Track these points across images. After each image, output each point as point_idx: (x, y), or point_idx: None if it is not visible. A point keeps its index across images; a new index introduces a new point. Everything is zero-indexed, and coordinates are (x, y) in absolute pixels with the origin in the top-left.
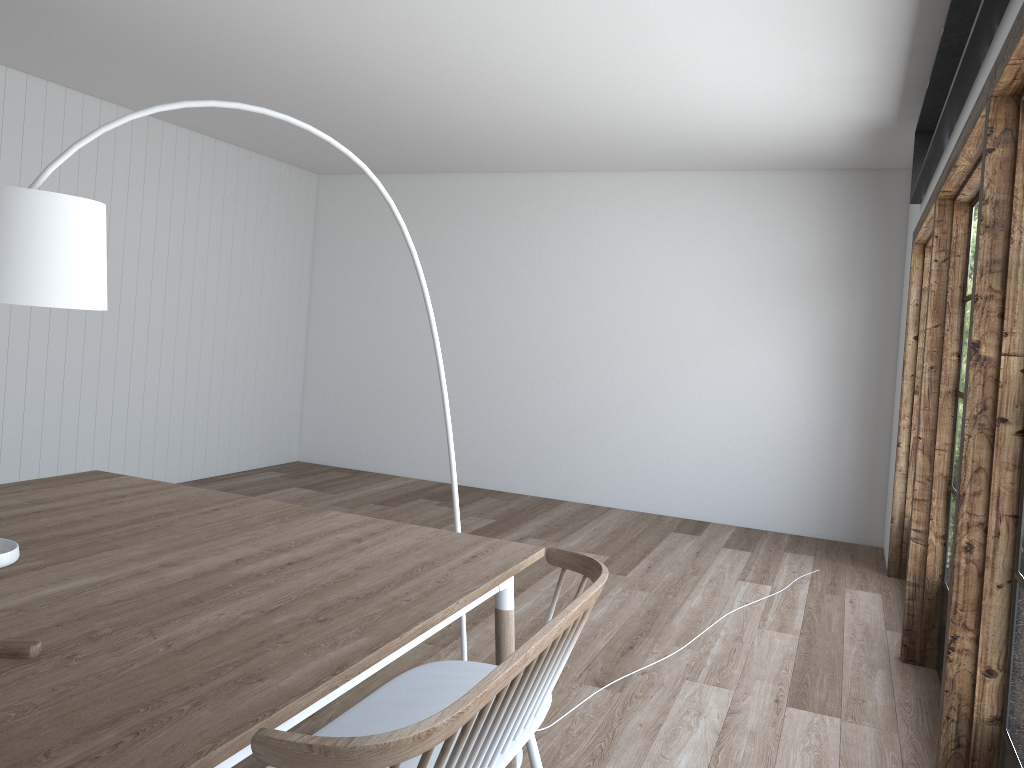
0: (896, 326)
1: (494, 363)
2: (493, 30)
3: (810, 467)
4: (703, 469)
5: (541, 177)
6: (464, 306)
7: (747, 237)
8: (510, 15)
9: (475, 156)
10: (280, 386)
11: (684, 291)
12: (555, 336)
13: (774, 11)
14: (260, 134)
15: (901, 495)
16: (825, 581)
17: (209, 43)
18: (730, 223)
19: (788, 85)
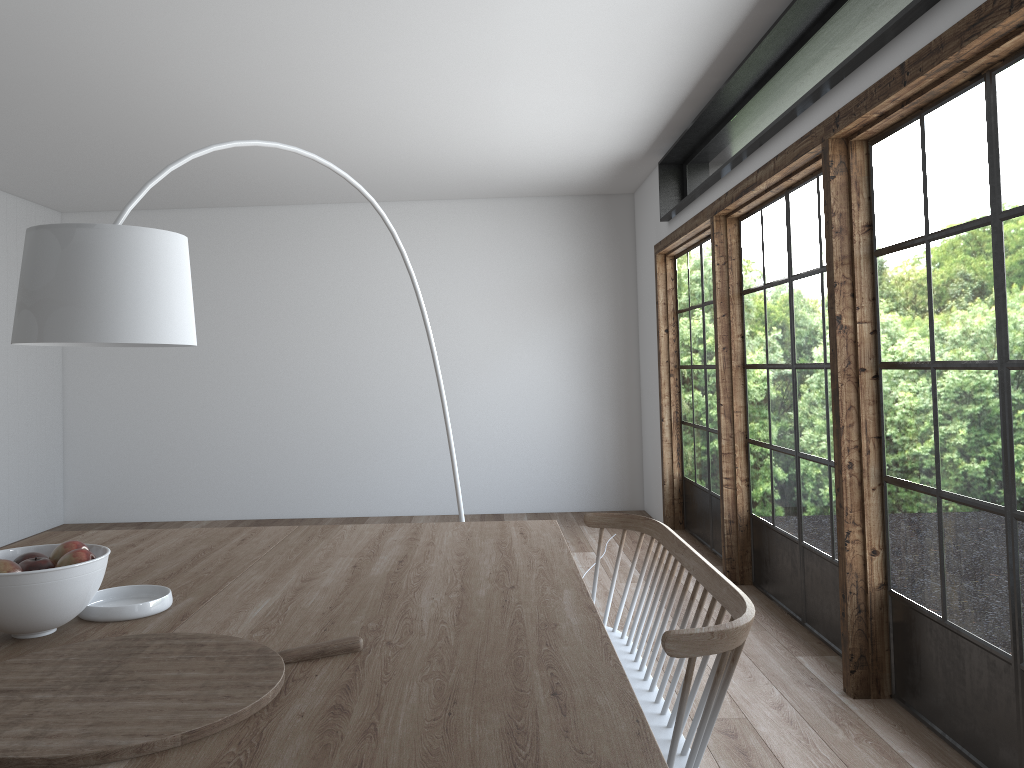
0: (635, 324)
1: (282, 393)
2: (360, 73)
3: (581, 451)
4: (492, 467)
5: (313, 209)
6: (244, 340)
7: (509, 256)
8: (385, 61)
9: (255, 190)
10: (42, 444)
11: (459, 308)
12: (342, 360)
13: (606, 66)
14: (24, 171)
15: (669, 461)
16: (627, 541)
17: (43, 76)
18: (493, 245)
19: (580, 125)
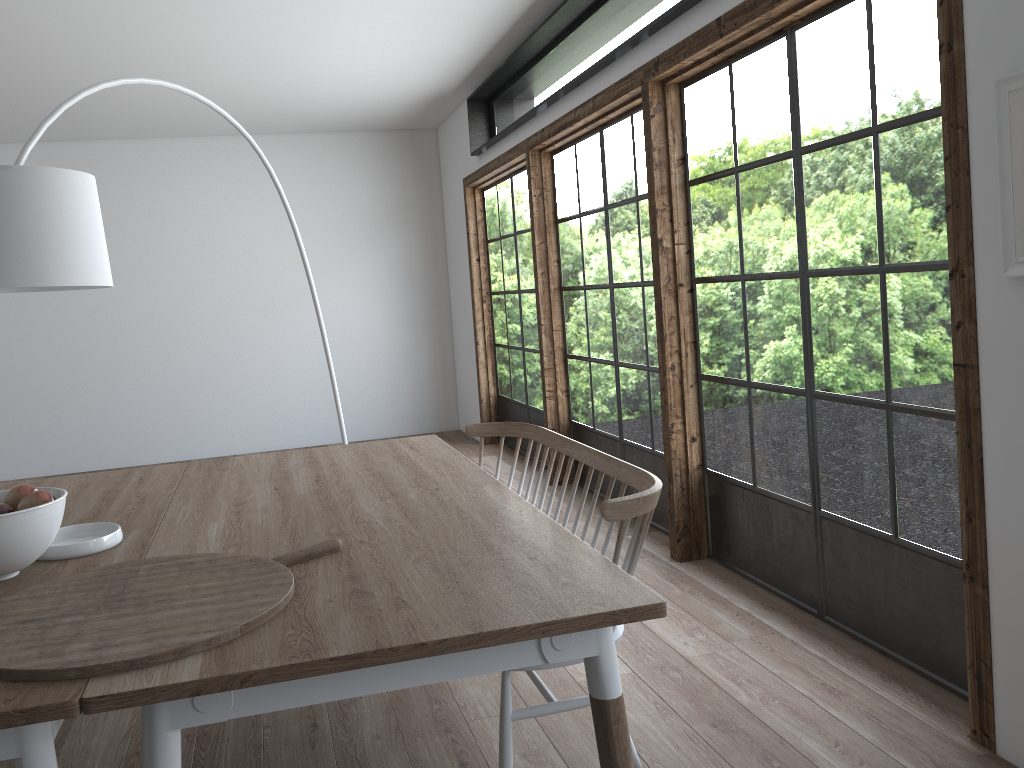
0: (444, 255)
1: (86, 341)
2: (187, 4)
3: (399, 379)
4: (313, 400)
5: (107, 145)
6: None
7: (319, 192)
8: None
9: None
10: None
11: (271, 245)
12: (150, 303)
13: (434, 6)
14: None
15: (485, 381)
16: None
17: None
18: (302, 180)
19: (399, 62)
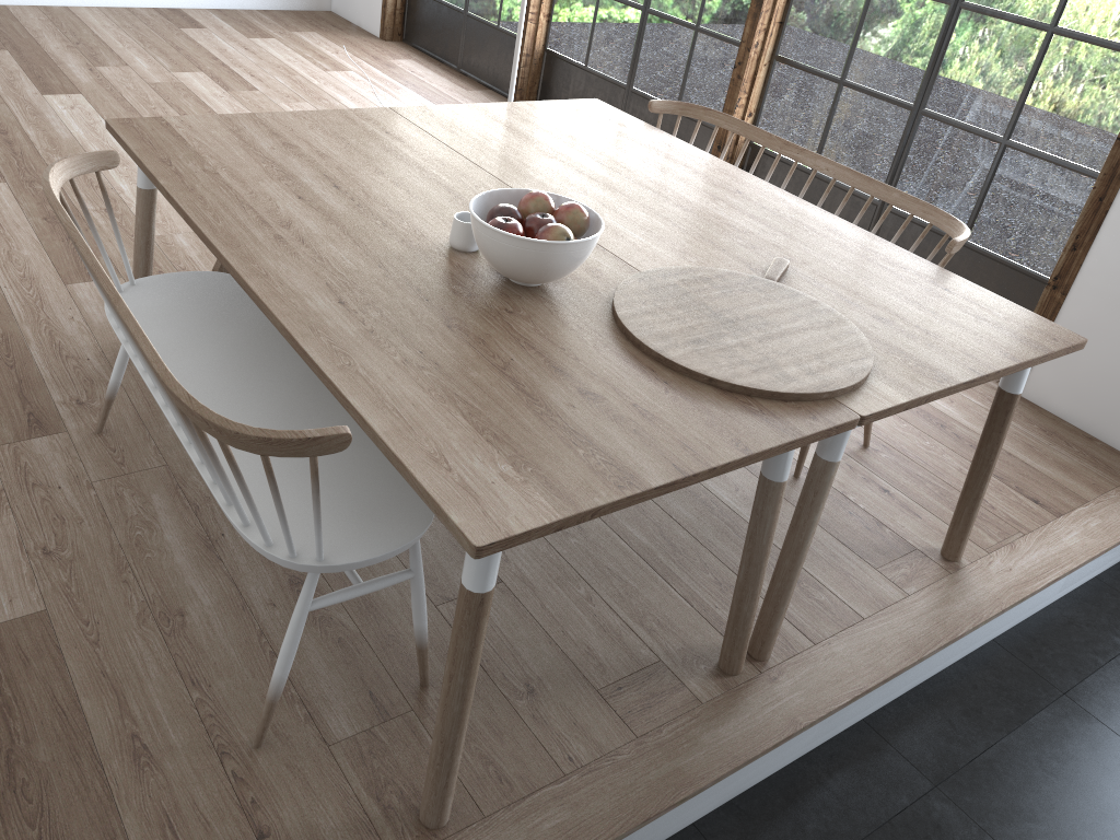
0: None
1: None
2: None
3: None
4: None
5: None
6: None
7: None
8: None
9: None
10: None
11: None
12: None
13: None
14: None
15: None
16: (367, 57)
17: None
18: None
19: None
